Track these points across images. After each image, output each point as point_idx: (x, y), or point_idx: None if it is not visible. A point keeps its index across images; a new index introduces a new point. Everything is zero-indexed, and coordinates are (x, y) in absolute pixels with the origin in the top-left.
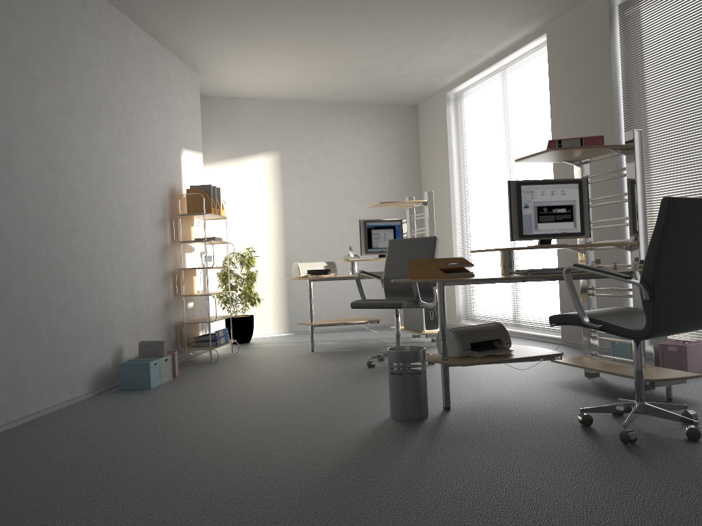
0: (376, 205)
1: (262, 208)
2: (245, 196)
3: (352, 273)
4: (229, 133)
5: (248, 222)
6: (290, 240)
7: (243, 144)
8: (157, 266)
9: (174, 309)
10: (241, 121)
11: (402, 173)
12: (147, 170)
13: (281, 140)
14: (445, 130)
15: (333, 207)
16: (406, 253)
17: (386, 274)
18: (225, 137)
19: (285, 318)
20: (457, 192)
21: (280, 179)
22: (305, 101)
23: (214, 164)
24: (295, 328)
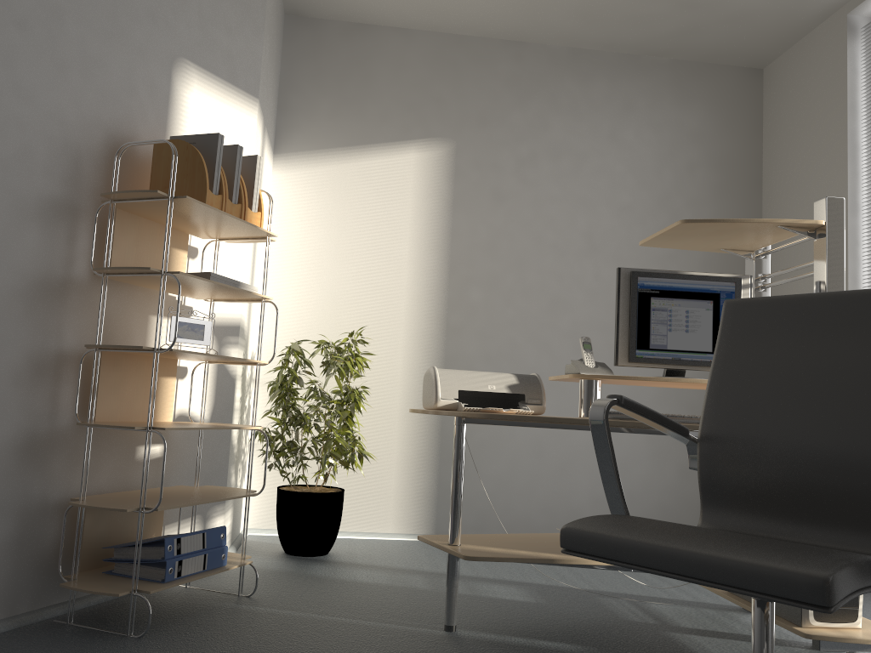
0: (666, 237)
1: (403, 256)
2: (368, 228)
3: (587, 413)
4: (350, 94)
5: (369, 282)
6: (456, 331)
7: (377, 120)
8: (5, 330)
9: (72, 461)
10: (378, 73)
11: (718, 209)
12: (8, 51)
13: (458, 118)
14: (840, 100)
15: (559, 269)
16: (803, 350)
17: (714, 422)
18: (340, 102)
19: (428, 501)
20: (868, 242)
21: (447, 197)
22: (517, 42)
23: (312, 154)
24: (448, 527)
